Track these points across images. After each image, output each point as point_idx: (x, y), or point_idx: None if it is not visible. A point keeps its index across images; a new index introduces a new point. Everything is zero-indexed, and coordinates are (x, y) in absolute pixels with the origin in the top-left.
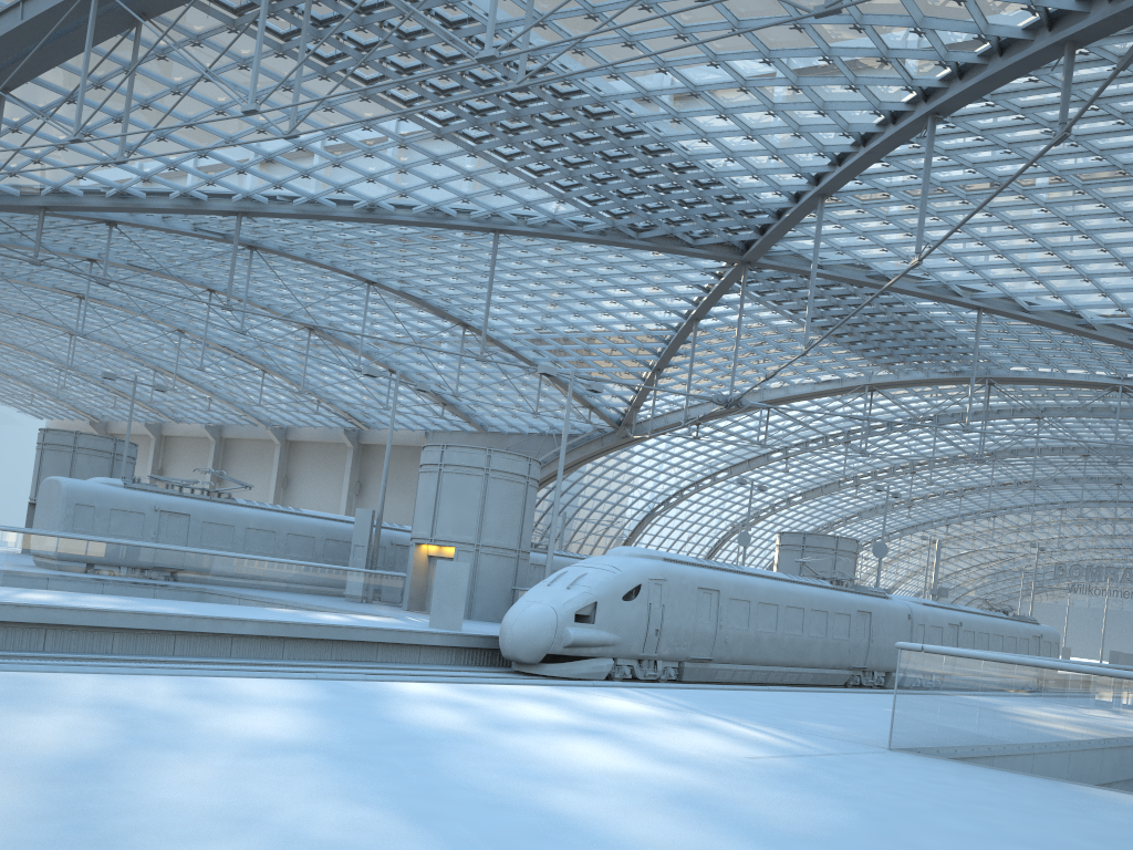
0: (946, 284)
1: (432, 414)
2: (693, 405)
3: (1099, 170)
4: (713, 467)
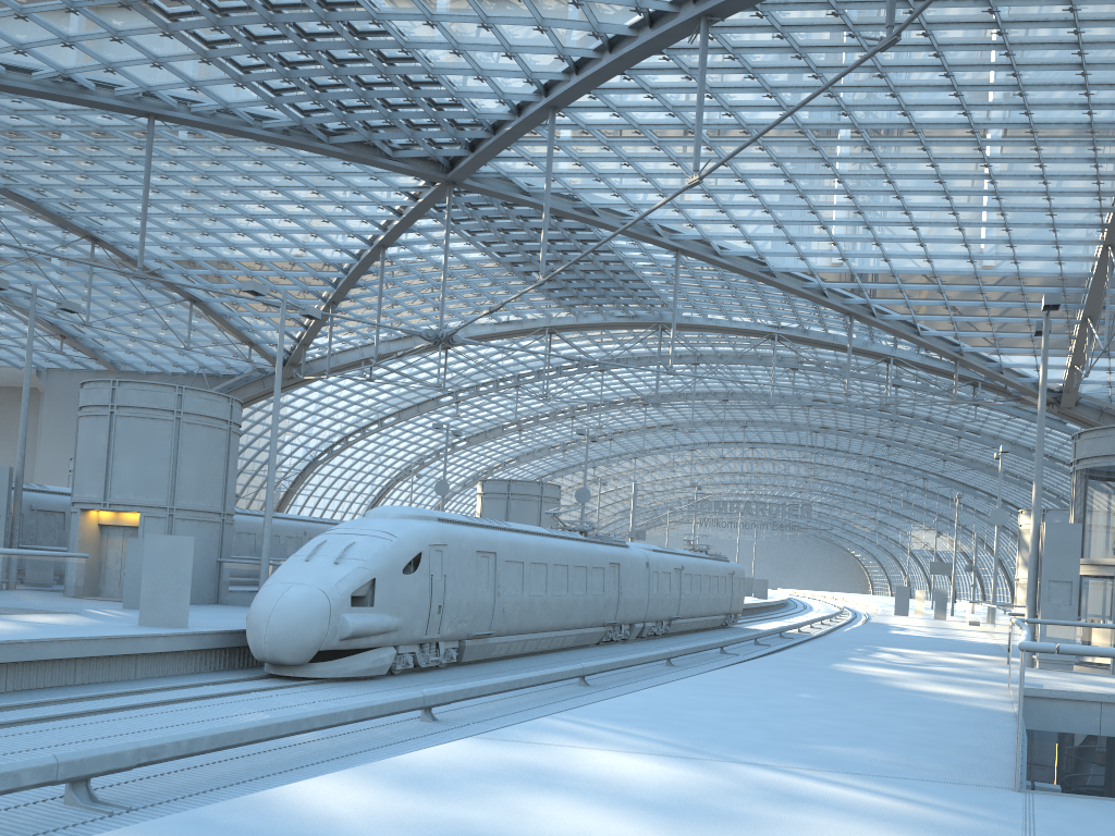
0: (649, 223)
1: (45, 349)
2: (366, 344)
3: (823, 110)
4: (380, 412)
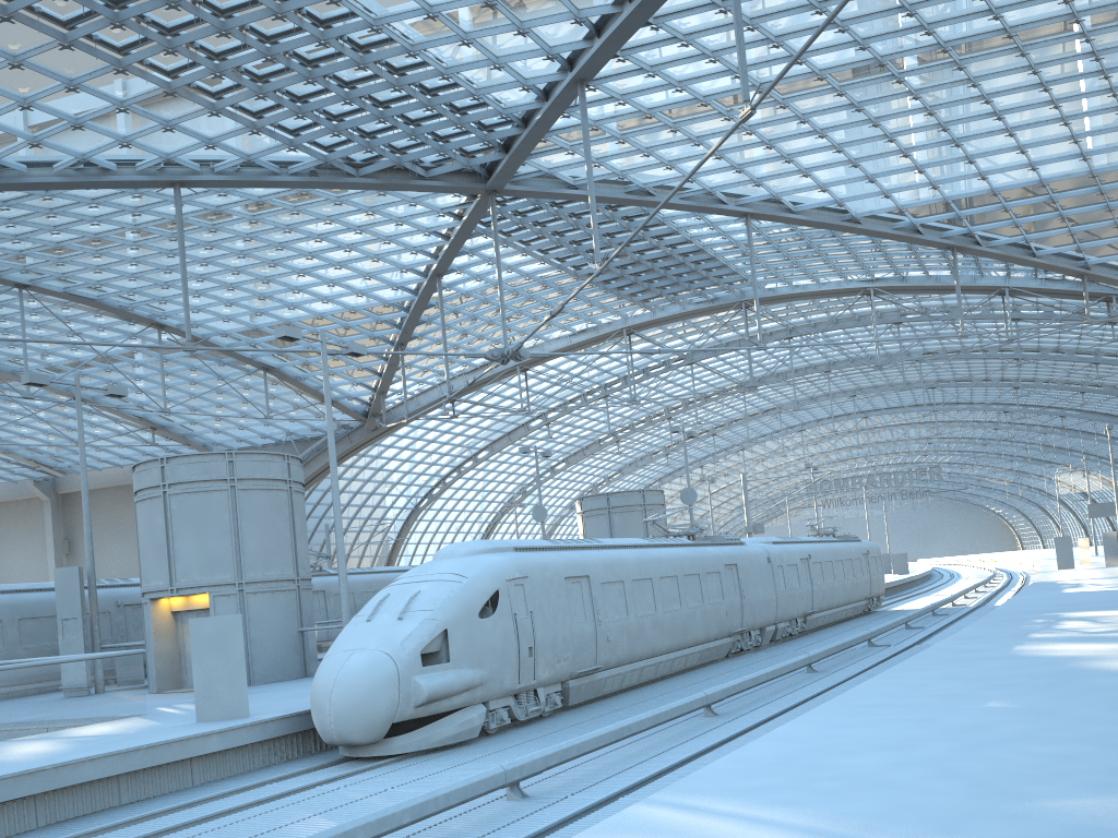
0: (711, 192)
1: (140, 443)
2: (444, 381)
3: (884, 15)
4: (472, 448)
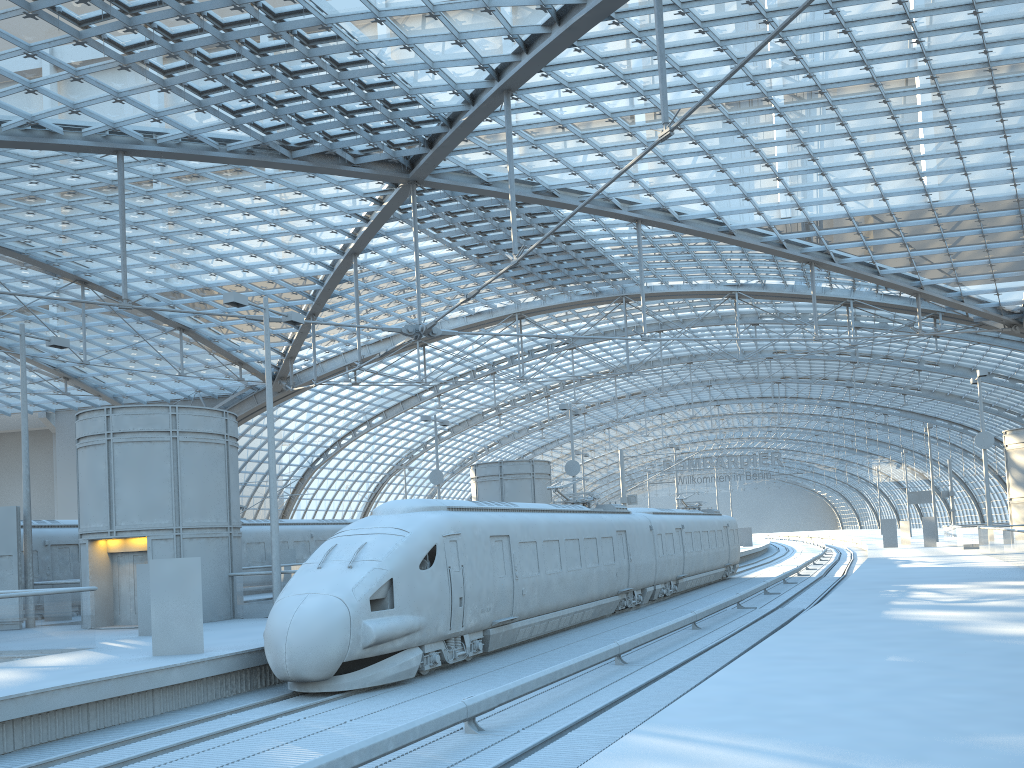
0: (608, 197)
1: (52, 392)
2: (348, 351)
3: (774, 57)
4: (368, 413)
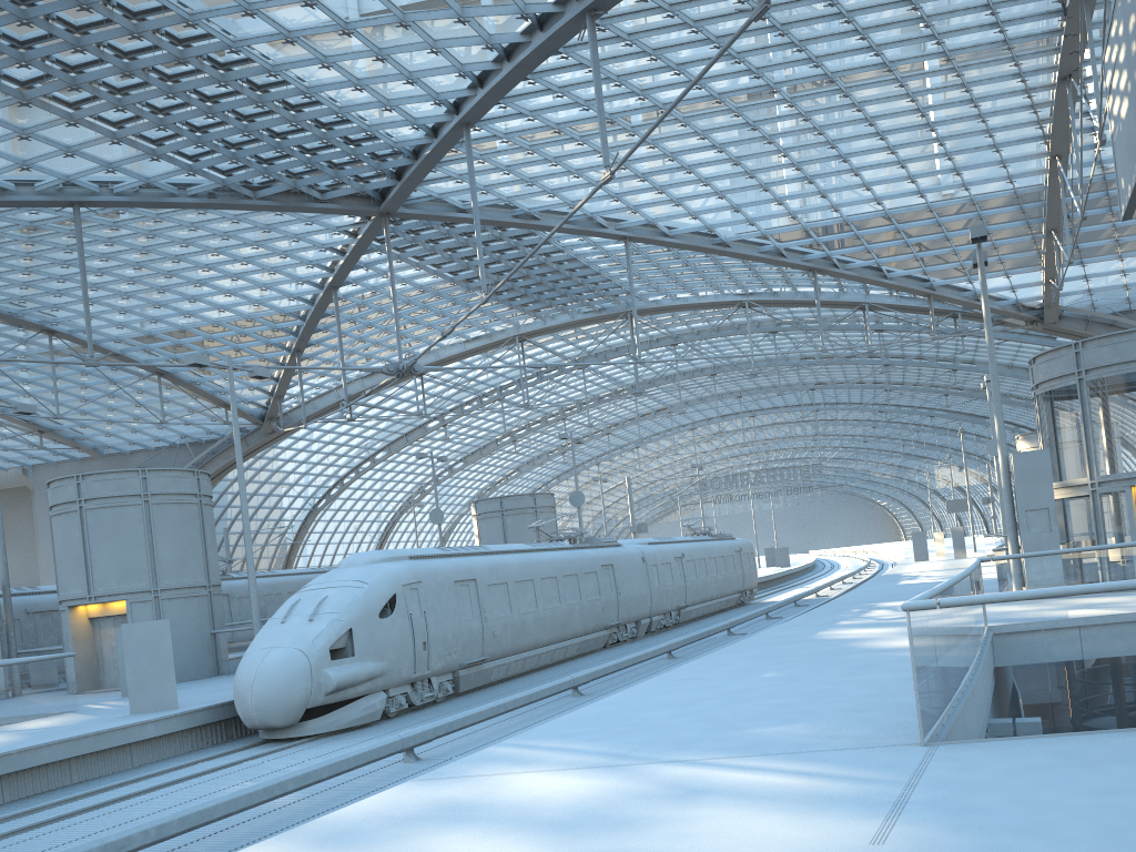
0: (592, 217)
1: (27, 446)
2: (340, 385)
3: (735, 76)
4: (370, 448)
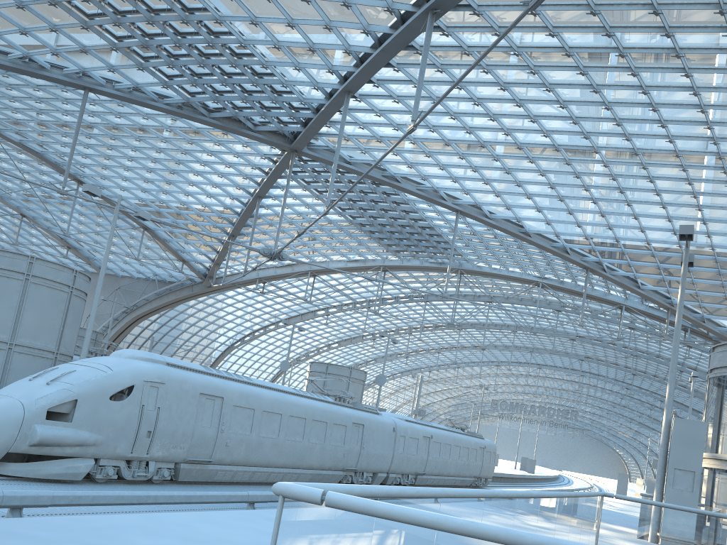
0: (436, 190)
1: (60, 255)
2: (261, 268)
3: (546, 103)
4: (276, 317)
